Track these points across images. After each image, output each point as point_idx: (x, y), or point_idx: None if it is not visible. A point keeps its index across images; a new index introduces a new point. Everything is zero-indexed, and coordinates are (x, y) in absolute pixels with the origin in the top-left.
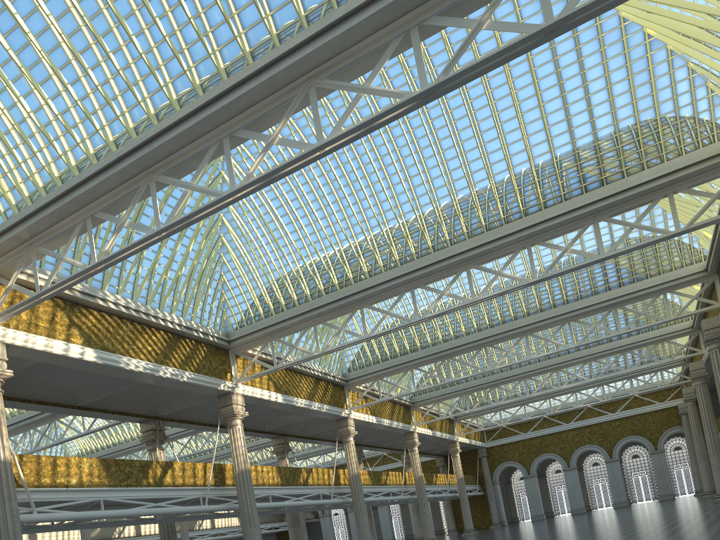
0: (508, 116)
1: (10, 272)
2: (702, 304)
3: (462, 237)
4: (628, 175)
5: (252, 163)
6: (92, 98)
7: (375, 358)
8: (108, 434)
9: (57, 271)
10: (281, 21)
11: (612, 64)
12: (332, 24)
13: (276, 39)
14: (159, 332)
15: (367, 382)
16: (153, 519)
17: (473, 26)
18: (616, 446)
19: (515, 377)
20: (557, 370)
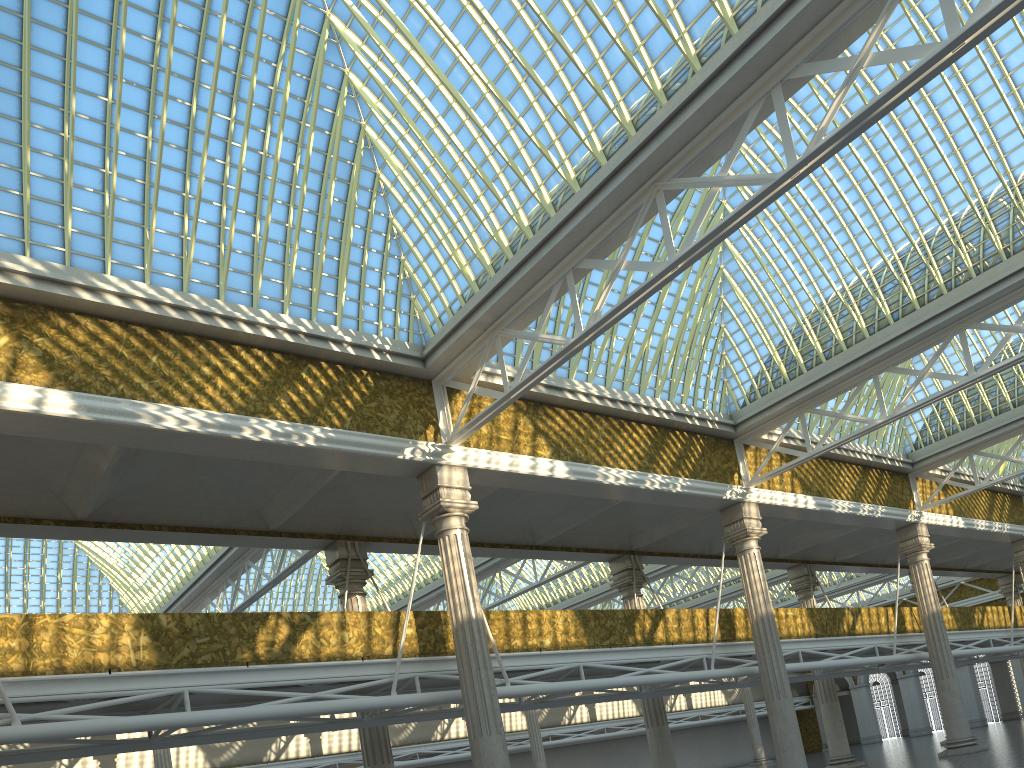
0: None
1: (468, 374)
2: None
3: None
4: None
5: (772, 139)
6: (573, 97)
7: (964, 419)
8: (554, 585)
9: (516, 364)
10: None
11: None
12: None
13: None
14: (640, 427)
15: (950, 461)
16: (637, 693)
17: None
18: None
19: None
20: None
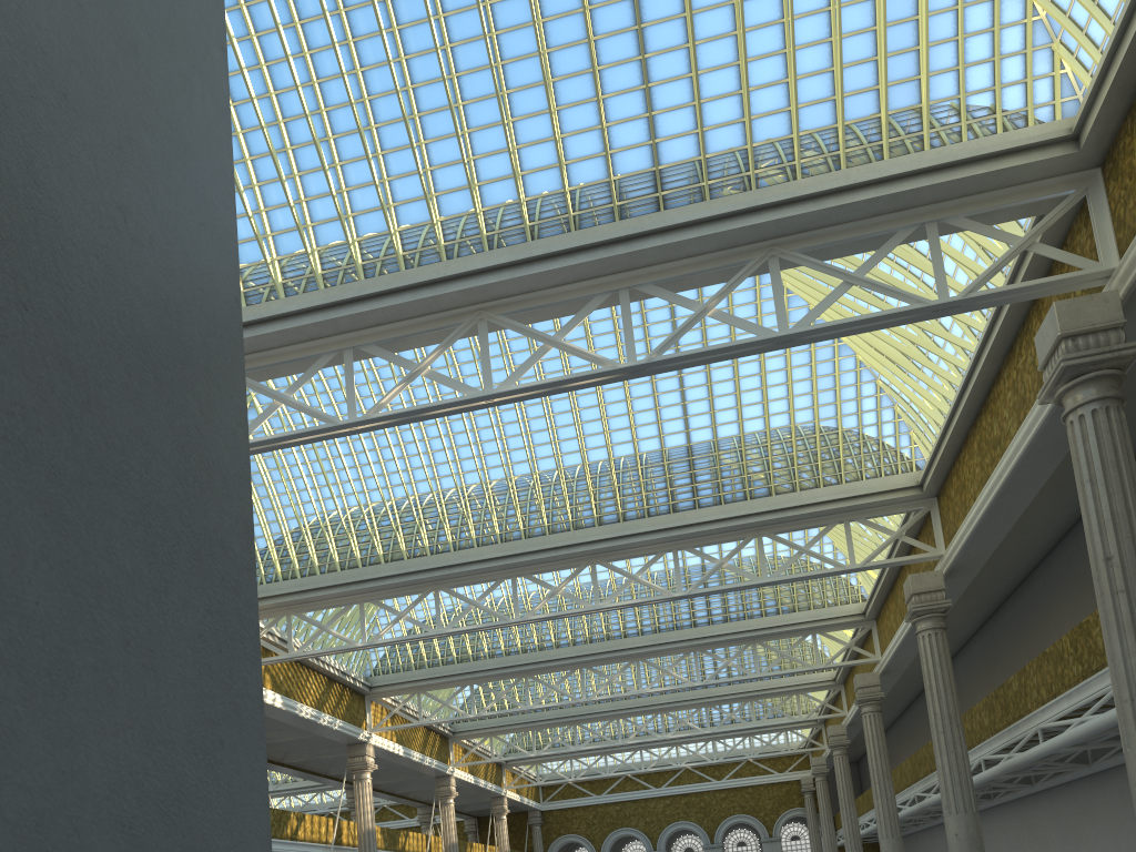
0: (667, 387)
1: None
2: (851, 654)
3: (590, 522)
4: (801, 489)
5: None
6: None
7: (418, 660)
8: None
9: None
10: (453, 232)
11: (796, 359)
12: (528, 260)
13: (444, 250)
14: None
15: (402, 693)
16: None
17: (696, 309)
18: (721, 826)
19: (606, 715)
20: (662, 713)
